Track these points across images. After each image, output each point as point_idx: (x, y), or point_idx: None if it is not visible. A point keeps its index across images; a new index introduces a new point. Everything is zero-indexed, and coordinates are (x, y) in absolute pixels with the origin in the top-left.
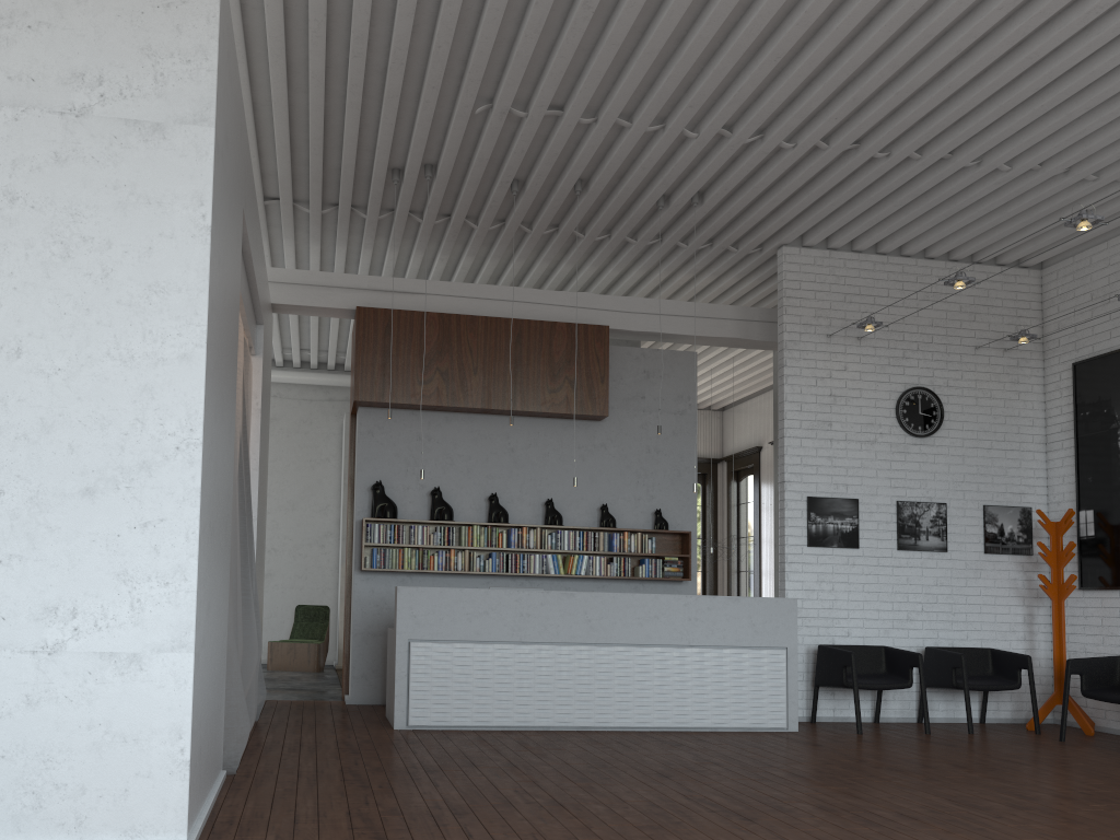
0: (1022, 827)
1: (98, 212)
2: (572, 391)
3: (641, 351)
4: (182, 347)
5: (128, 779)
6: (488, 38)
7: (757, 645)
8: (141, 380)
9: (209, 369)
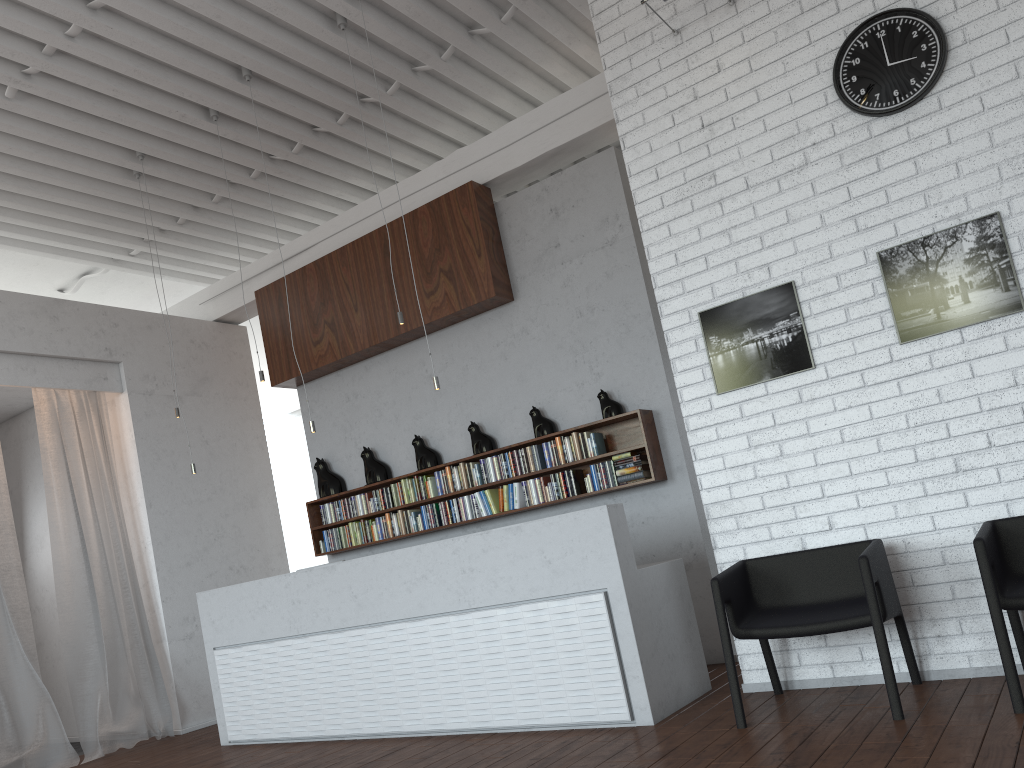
0: None
1: None
2: (450, 283)
3: (542, 186)
4: None
5: None
6: None
7: (561, 593)
8: None
9: None
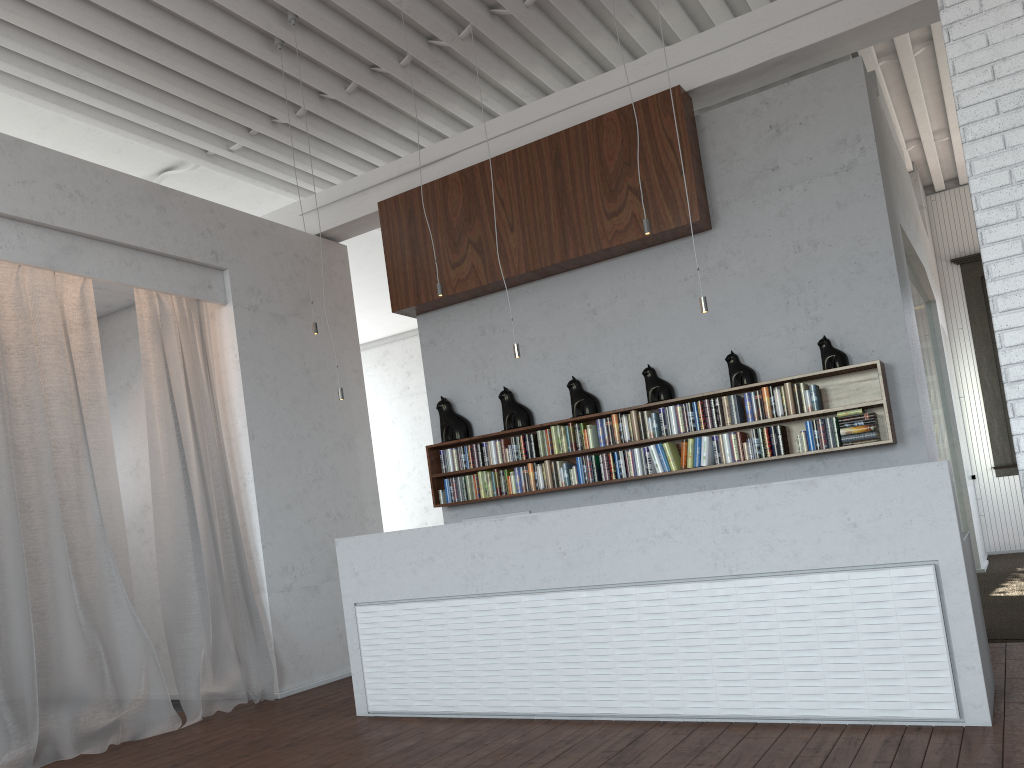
0: None
1: None
2: (640, 203)
3: (760, 98)
4: None
5: None
6: None
7: (868, 563)
8: None
9: None
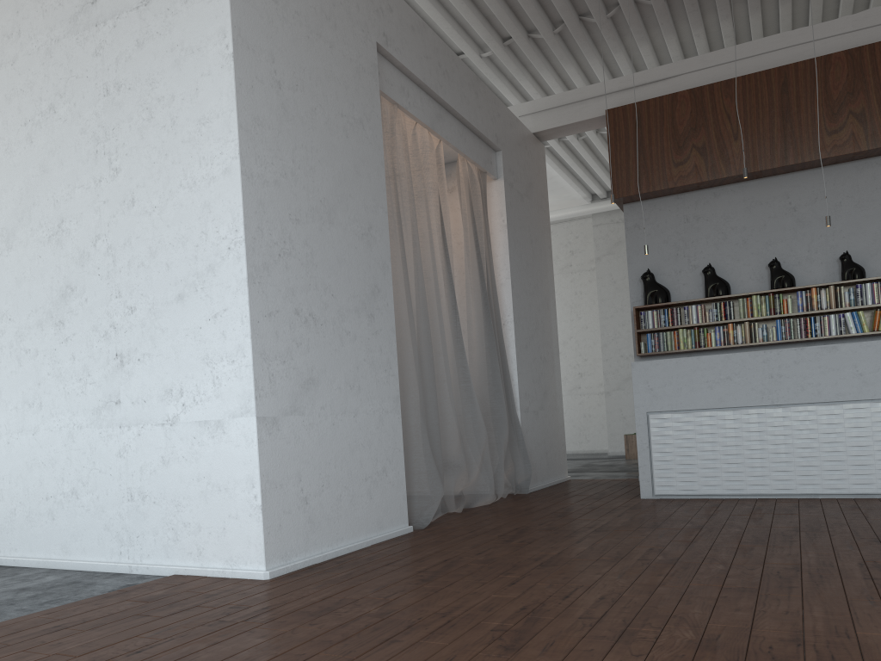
0: None
1: (164, 75)
2: (859, 125)
3: None
4: (224, 163)
5: (224, 520)
6: None
7: None
8: (201, 199)
9: (257, 177)
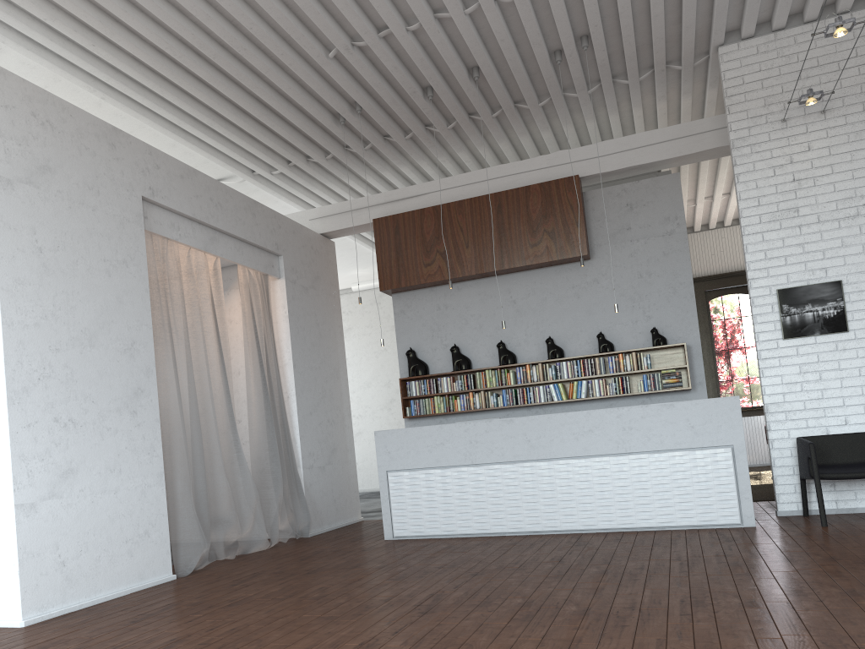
0: (678, 625)
1: None
2: (551, 240)
3: (622, 187)
4: None
5: None
6: (271, 8)
7: (698, 446)
8: None
9: (18, 323)
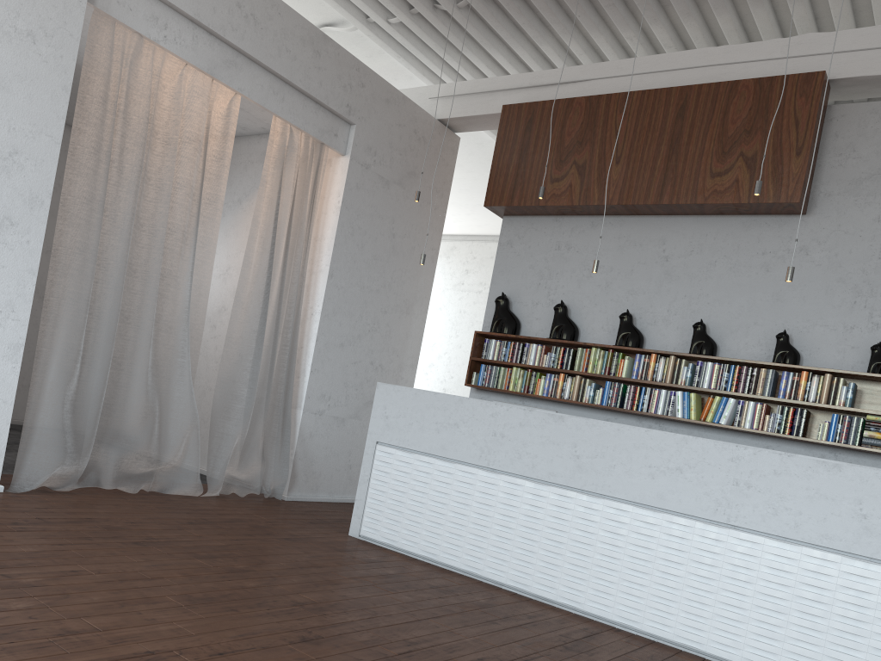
0: None
1: None
2: (747, 171)
3: None
4: None
5: None
6: None
7: (865, 555)
8: None
9: None
